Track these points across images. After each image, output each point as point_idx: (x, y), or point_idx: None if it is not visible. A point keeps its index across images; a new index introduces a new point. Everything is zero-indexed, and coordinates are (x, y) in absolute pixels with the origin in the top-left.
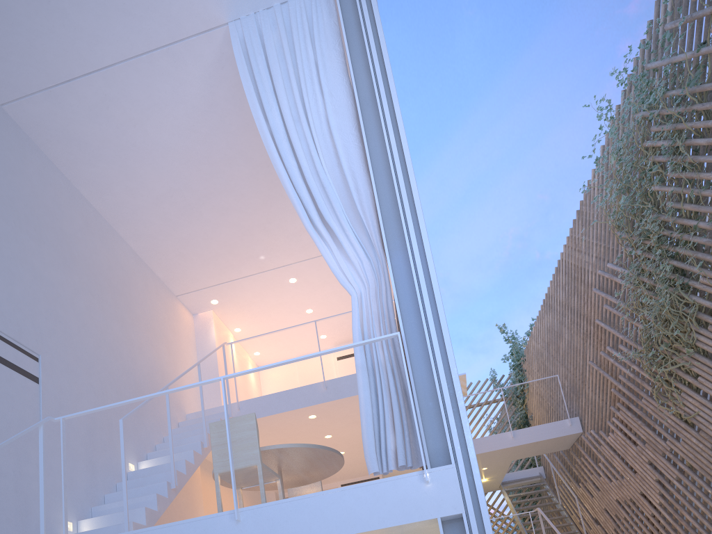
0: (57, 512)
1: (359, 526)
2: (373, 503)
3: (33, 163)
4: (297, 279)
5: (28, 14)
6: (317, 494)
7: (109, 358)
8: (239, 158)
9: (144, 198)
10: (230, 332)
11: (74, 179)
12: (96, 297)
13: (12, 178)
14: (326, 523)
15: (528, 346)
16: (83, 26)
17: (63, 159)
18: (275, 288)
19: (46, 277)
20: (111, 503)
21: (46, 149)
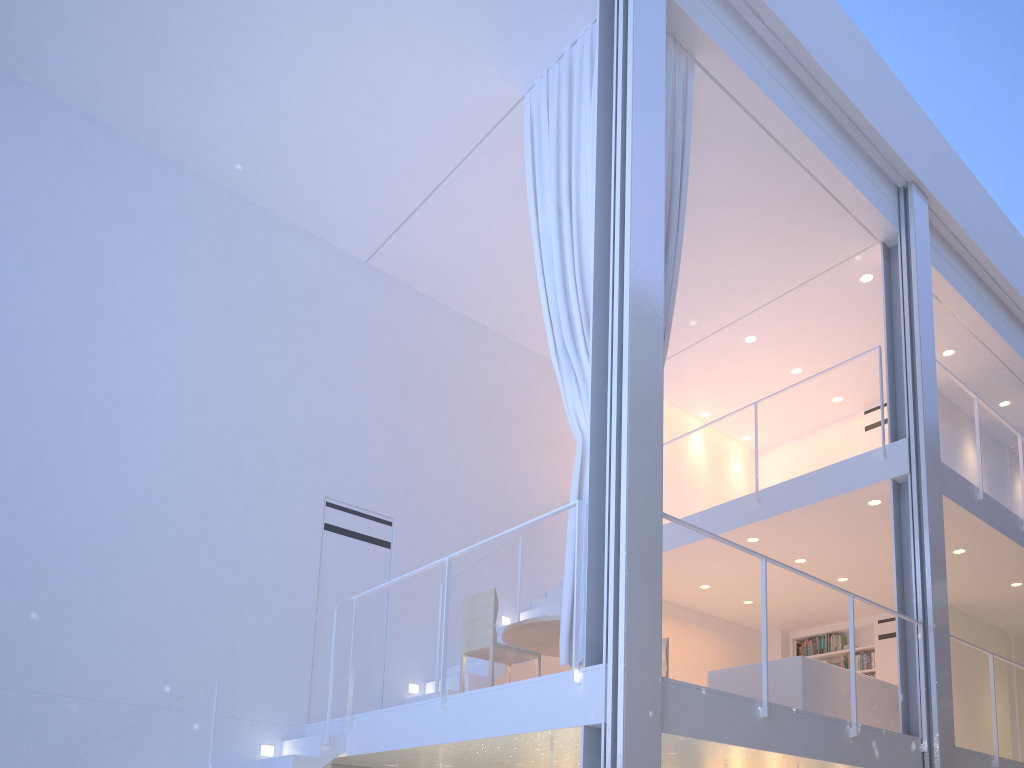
0: (401, 675)
1: (522, 725)
2: (535, 701)
3: (402, 308)
4: (756, 335)
5: (352, 178)
6: (498, 687)
7: (486, 500)
8: None
9: (525, 300)
10: (695, 418)
11: (451, 303)
12: (473, 434)
13: (374, 338)
14: (500, 719)
15: None
16: (397, 167)
17: (434, 289)
18: (730, 354)
19: (407, 432)
20: (457, 665)
21: (417, 285)
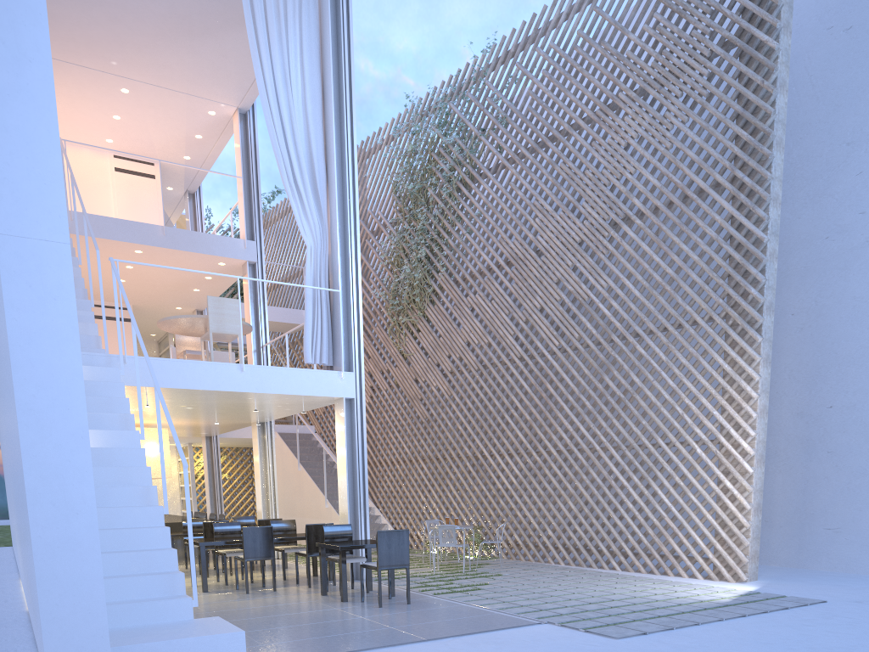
0: None
1: (307, 391)
2: (315, 381)
3: None
4: (131, 92)
5: None
6: (287, 368)
7: None
8: (165, 2)
9: None
10: None
11: None
12: None
13: None
14: (290, 385)
15: (269, 215)
16: None
17: None
18: (102, 87)
19: None
20: None
21: None
